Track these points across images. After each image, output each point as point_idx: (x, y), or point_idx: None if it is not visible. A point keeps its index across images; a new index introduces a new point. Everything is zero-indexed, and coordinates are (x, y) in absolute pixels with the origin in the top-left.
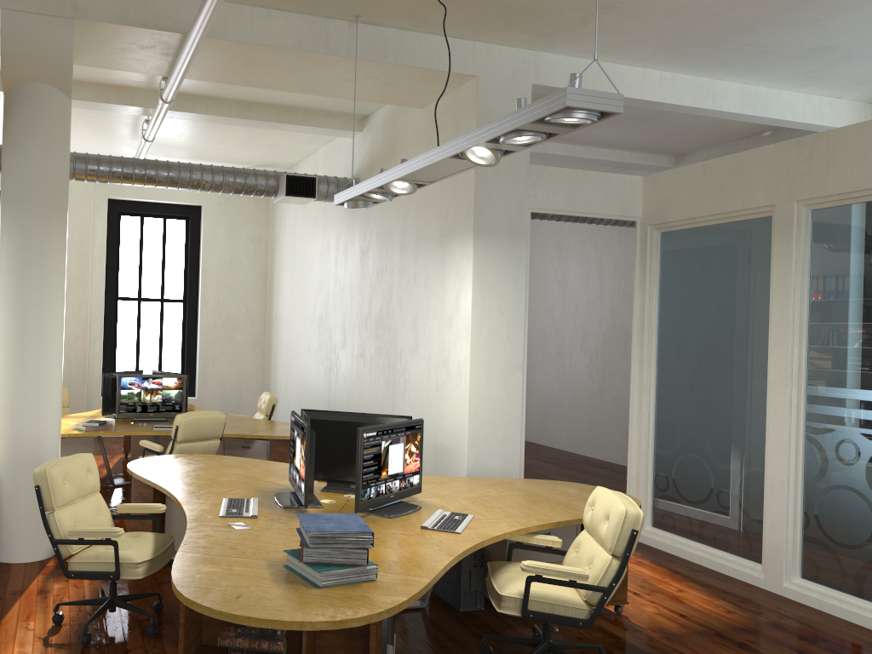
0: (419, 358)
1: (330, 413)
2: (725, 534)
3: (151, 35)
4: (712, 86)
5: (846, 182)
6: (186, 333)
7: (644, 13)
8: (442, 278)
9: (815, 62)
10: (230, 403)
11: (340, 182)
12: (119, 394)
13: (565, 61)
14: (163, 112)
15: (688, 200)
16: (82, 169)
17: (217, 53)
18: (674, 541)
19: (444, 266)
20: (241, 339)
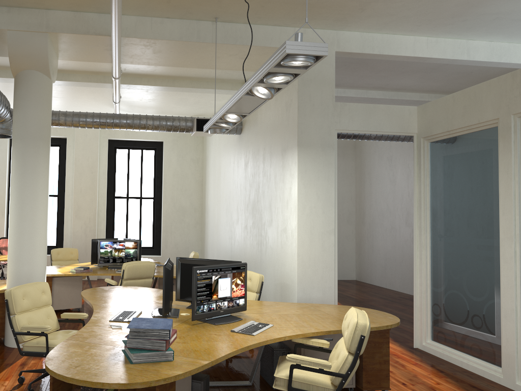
0: (272, 228)
1: (193, 259)
2: (477, 346)
3: (93, 38)
4: (466, 44)
5: None
6: (155, 217)
7: None
8: (283, 176)
9: None
10: None
11: None
12: (99, 251)
13: (357, 35)
14: (117, 85)
15: (444, 119)
16: (76, 121)
17: (134, 46)
18: (444, 350)
19: (284, 169)
20: (187, 220)
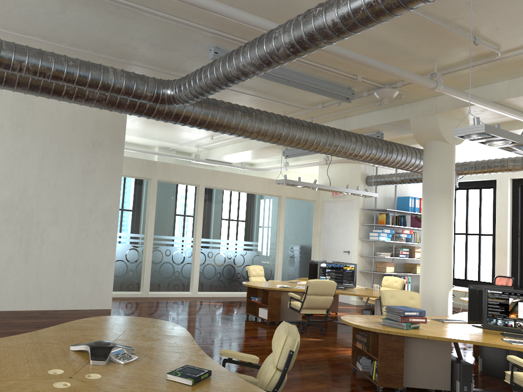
0: None
1: None
2: None
3: (474, 107)
4: None
5: None
6: None
7: None
8: None
9: None
10: None
11: None
12: None
13: None
14: None
15: None
16: None
17: (519, 102)
18: None
19: None
20: None
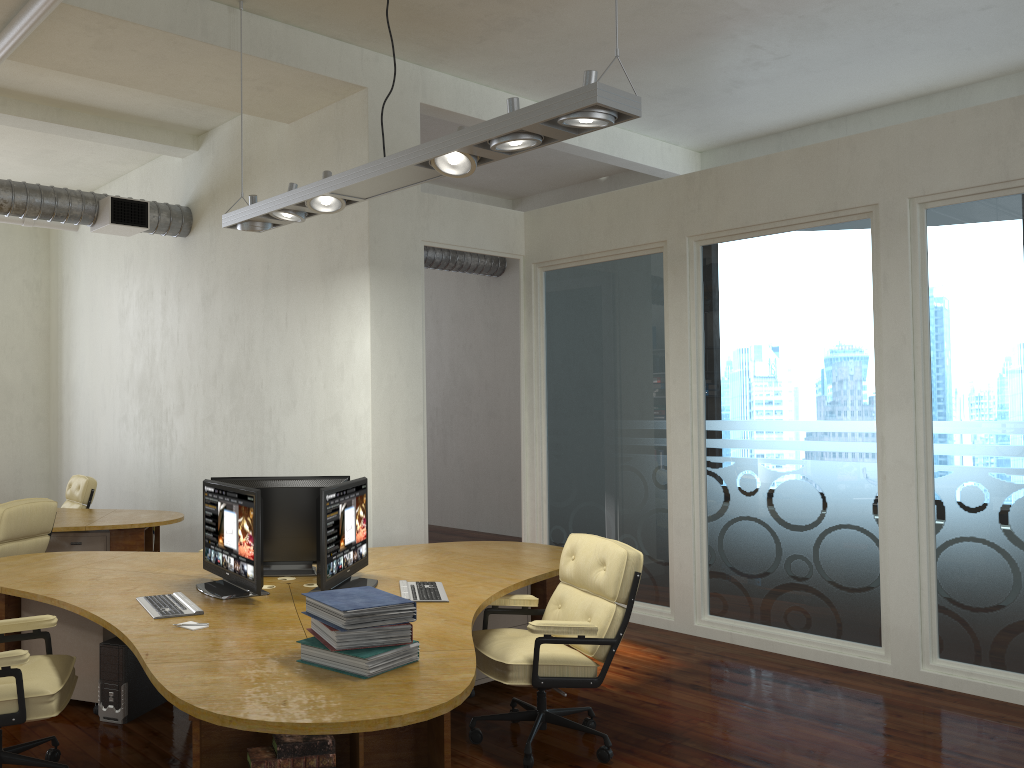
0: (298, 417)
1: (249, 480)
2: None
3: None
4: None
5: (736, 218)
6: None
7: (543, 34)
8: (327, 320)
9: (670, 105)
10: (6, 496)
11: (173, 210)
12: None
13: (450, 81)
14: None
15: (575, 237)
16: None
17: (63, 26)
18: None
19: (330, 306)
20: (19, 413)
